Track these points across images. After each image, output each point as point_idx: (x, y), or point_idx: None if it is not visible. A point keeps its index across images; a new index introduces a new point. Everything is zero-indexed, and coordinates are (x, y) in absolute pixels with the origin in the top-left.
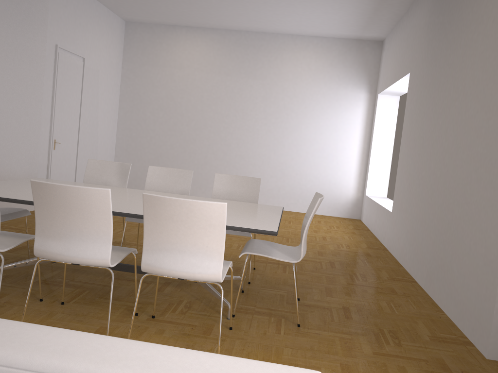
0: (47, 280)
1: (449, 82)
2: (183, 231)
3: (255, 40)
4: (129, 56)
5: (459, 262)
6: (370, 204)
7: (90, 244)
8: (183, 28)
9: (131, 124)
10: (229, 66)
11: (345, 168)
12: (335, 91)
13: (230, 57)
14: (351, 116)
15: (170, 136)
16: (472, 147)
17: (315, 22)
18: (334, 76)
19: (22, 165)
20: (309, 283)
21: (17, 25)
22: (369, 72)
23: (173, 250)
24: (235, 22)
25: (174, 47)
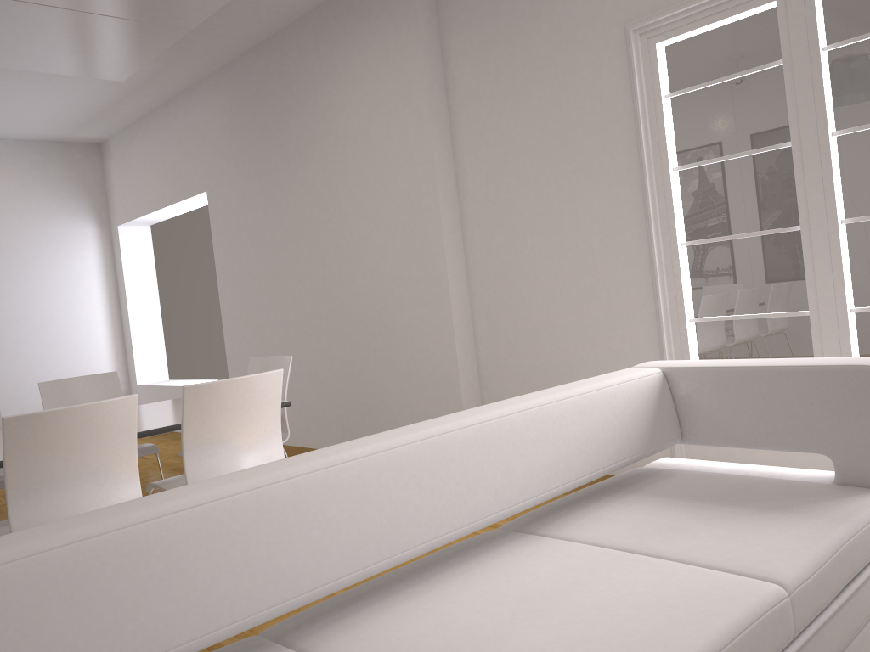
0: None
1: (307, 202)
2: (238, 421)
3: None
4: None
5: (398, 394)
6: (160, 394)
7: (112, 486)
8: None
9: None
10: None
11: (90, 352)
12: (42, 229)
13: None
14: (80, 266)
15: None
16: (377, 269)
17: None
18: (33, 205)
19: None
20: None
21: None
22: (91, 192)
23: (228, 450)
24: None
25: None
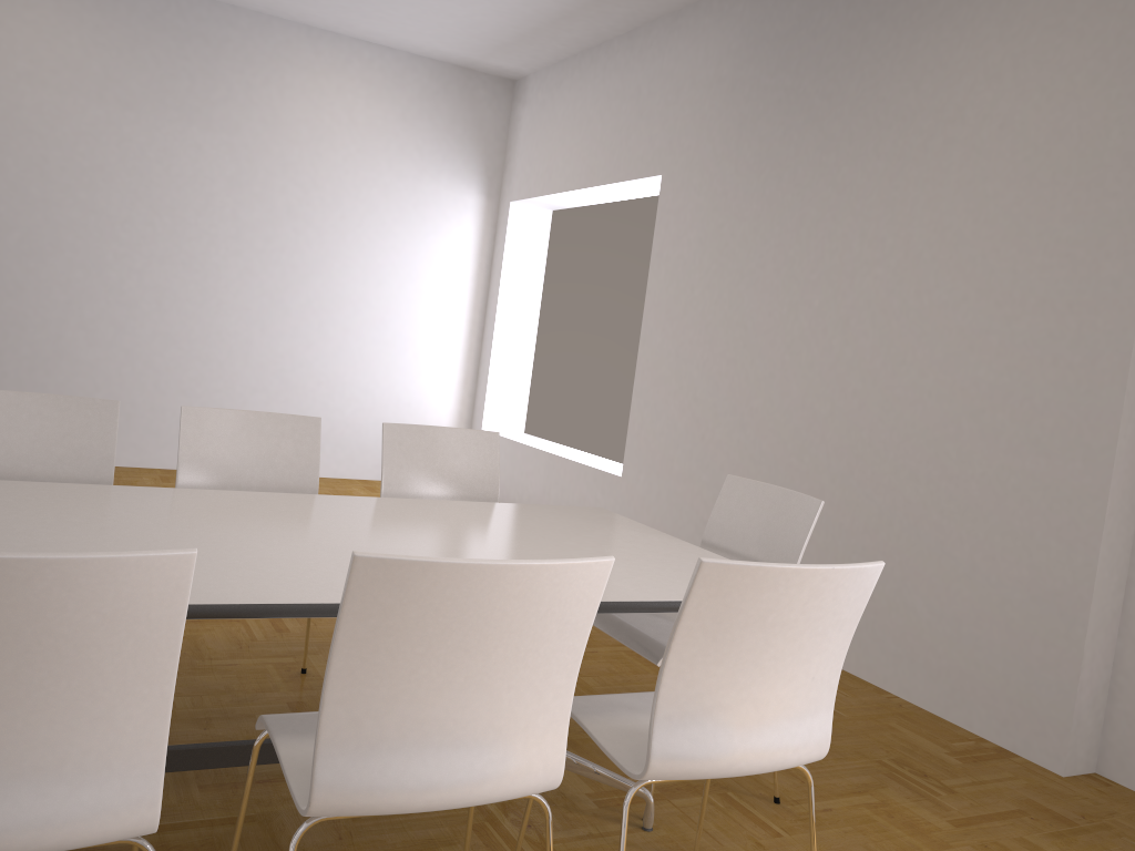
0: None
1: (841, 223)
2: (774, 651)
3: (208, 22)
4: None
5: (936, 592)
6: (510, 453)
7: (518, 734)
8: None
9: None
10: (133, 82)
11: (432, 369)
12: (413, 184)
13: (136, 58)
14: (448, 247)
15: None
16: (957, 367)
17: (399, 10)
18: (410, 148)
19: None
20: (628, 678)
21: None
22: (486, 147)
23: (740, 705)
24: None
25: None
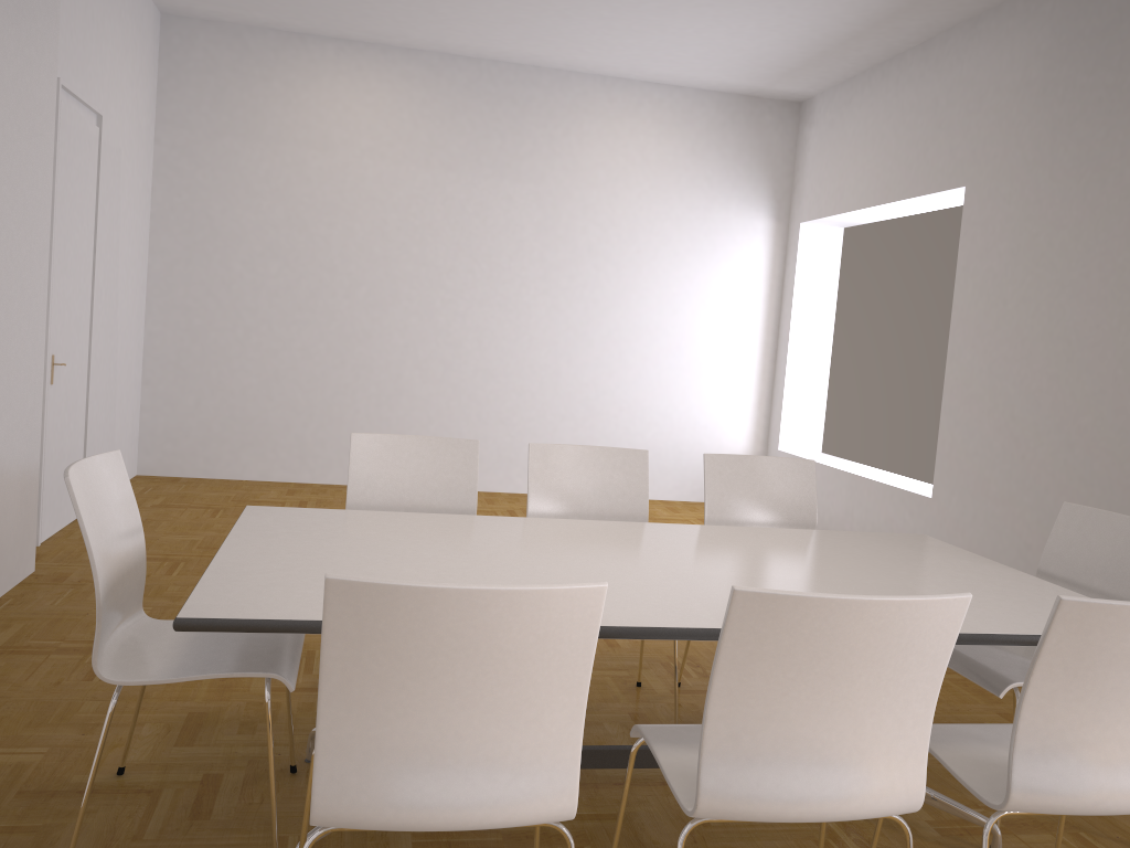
0: (438, 834)
1: None
2: None
3: (515, 85)
4: (175, 108)
5: None
6: None
7: (880, 757)
8: (328, 44)
9: (189, 294)
10: (453, 146)
11: (727, 391)
12: (703, 214)
13: (455, 124)
14: (739, 272)
15: (302, 325)
16: None
17: (688, 52)
18: (700, 180)
19: (14, 446)
20: (956, 707)
21: (9, 20)
22: (774, 171)
23: (1105, 743)
24: (483, 38)
25: (306, 92)
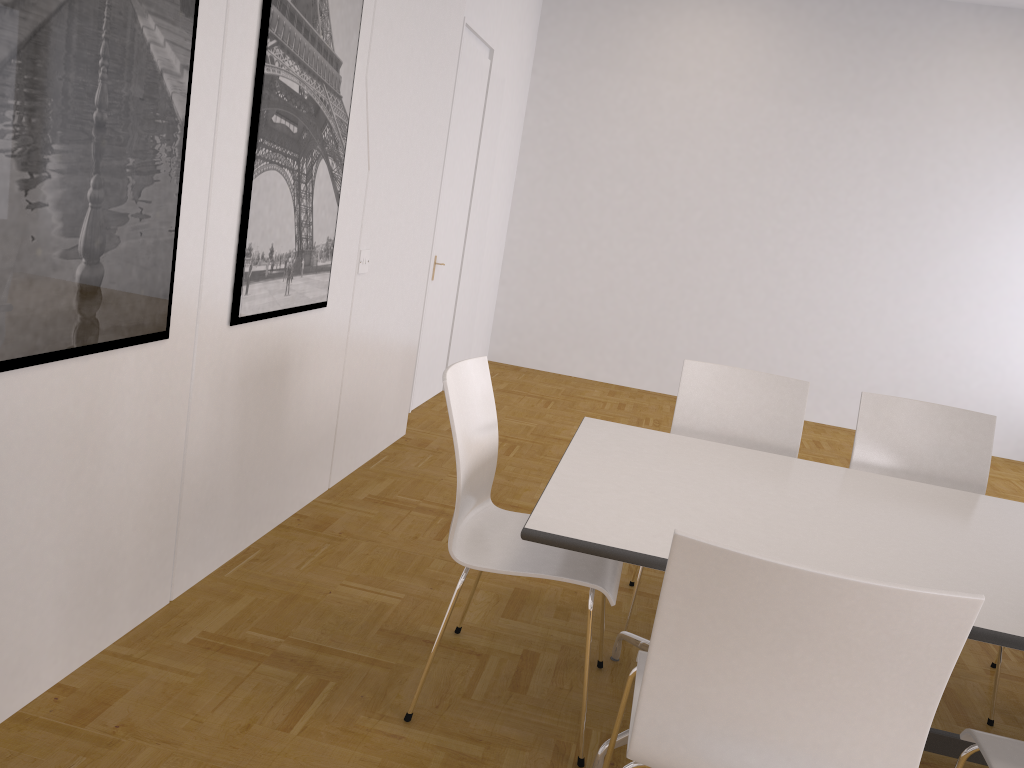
0: None
1: None
2: None
3: (877, 16)
4: (551, 42)
5: None
6: None
7: None
8: None
9: (545, 208)
10: (804, 79)
11: None
12: None
13: (809, 57)
14: None
15: (639, 243)
16: None
17: None
18: None
19: (400, 331)
20: None
21: None
22: None
23: None
24: None
25: (668, 26)
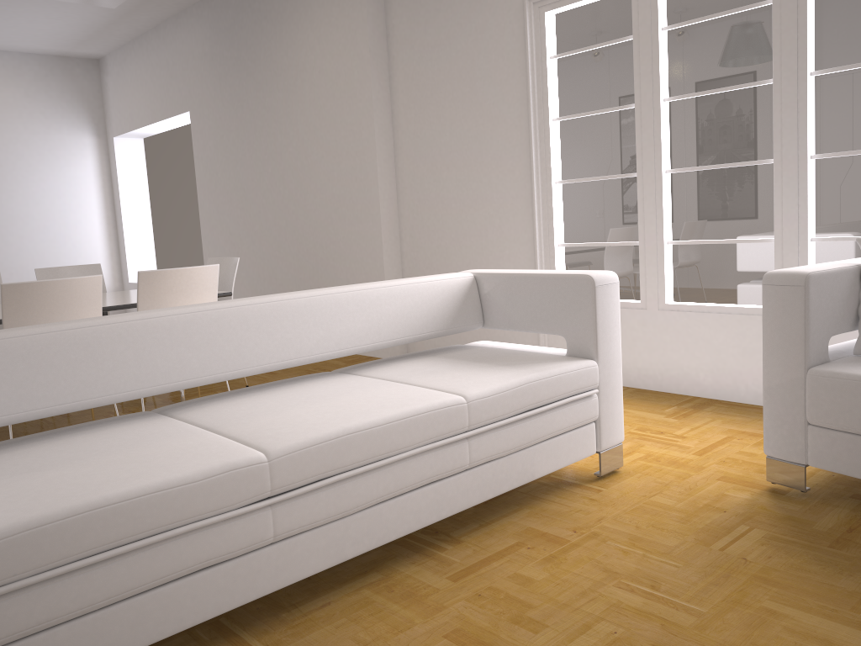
0: None
1: (271, 127)
2: (182, 301)
3: None
4: None
5: None
6: None
7: None
8: None
9: None
10: None
11: (87, 251)
12: (45, 136)
13: None
14: (79, 173)
15: None
16: (326, 190)
17: (4, 31)
18: (37, 114)
19: None
20: None
21: None
22: (89, 105)
23: None
24: None
25: None
